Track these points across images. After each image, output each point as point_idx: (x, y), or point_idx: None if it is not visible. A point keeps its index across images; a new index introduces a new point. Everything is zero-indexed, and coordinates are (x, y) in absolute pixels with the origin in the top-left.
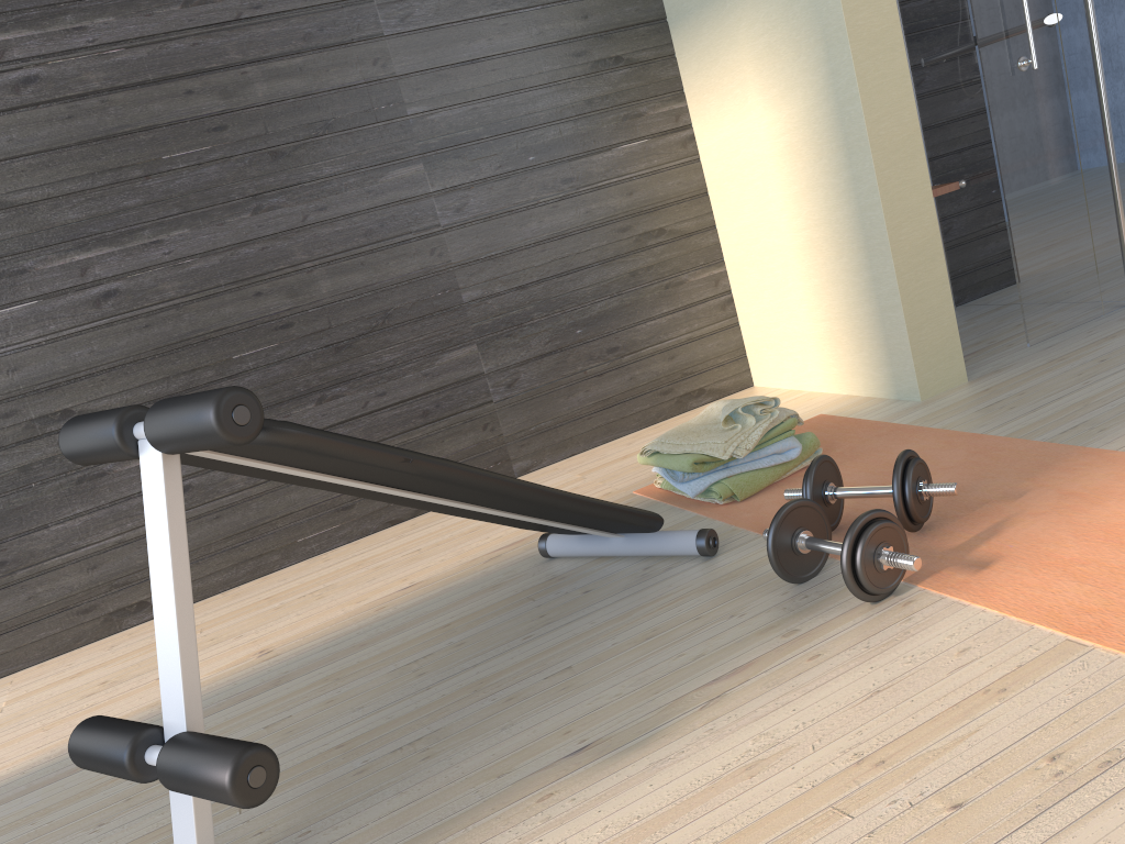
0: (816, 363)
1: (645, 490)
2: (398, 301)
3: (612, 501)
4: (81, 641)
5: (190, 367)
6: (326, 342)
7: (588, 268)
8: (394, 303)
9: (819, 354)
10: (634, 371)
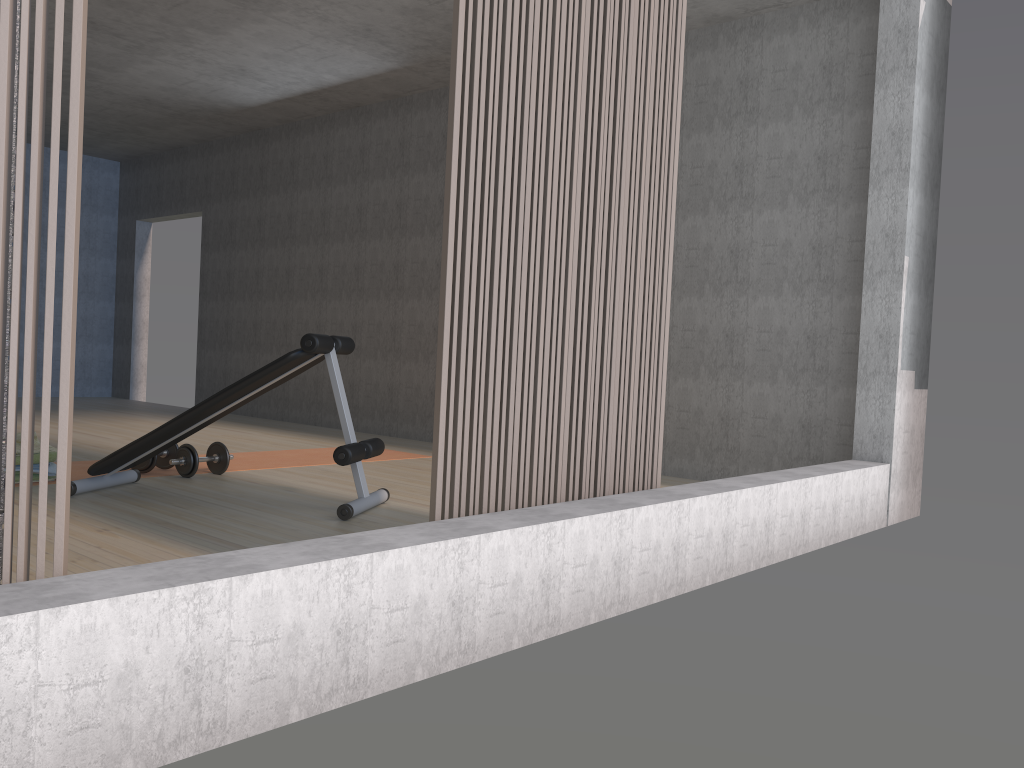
0: None
1: None
2: None
3: None
4: None
5: None
6: None
7: None
8: None
9: None
10: None
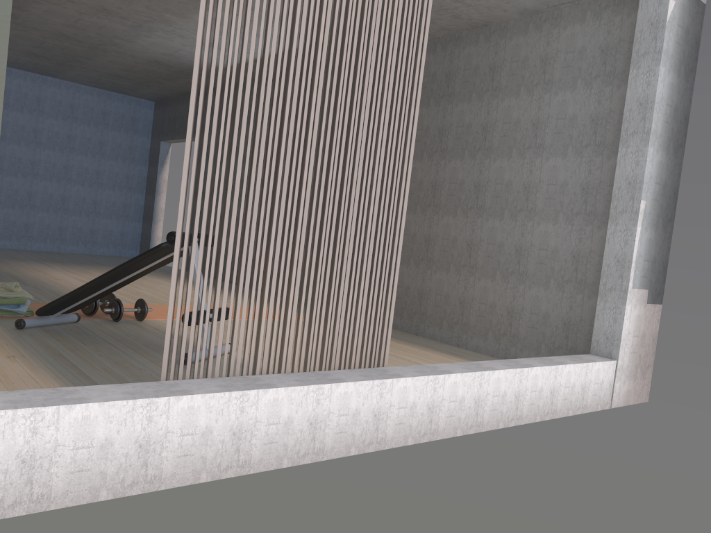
0: None
1: None
2: None
3: None
4: None
5: None
6: None
7: None
8: None
9: None
10: None
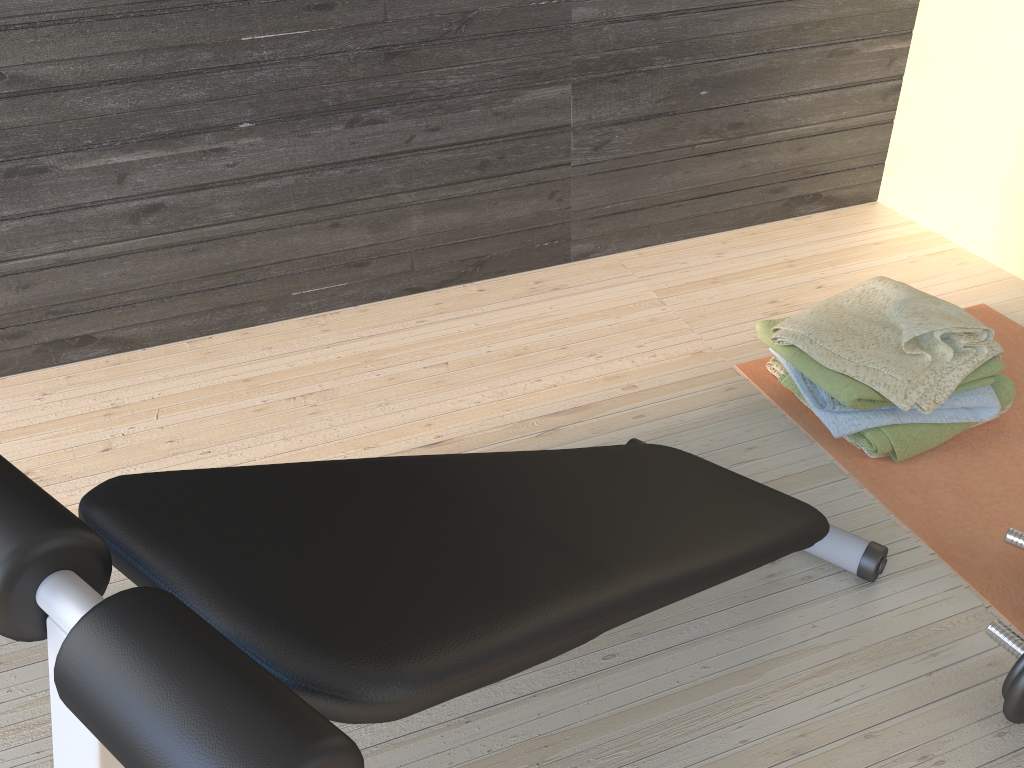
0: (988, 219)
1: (752, 370)
2: (485, 2)
3: (707, 374)
4: (6, 370)
5: (179, 42)
6: (375, 42)
7: (744, 7)
8: (480, 5)
9: (998, 211)
10: (750, 158)
